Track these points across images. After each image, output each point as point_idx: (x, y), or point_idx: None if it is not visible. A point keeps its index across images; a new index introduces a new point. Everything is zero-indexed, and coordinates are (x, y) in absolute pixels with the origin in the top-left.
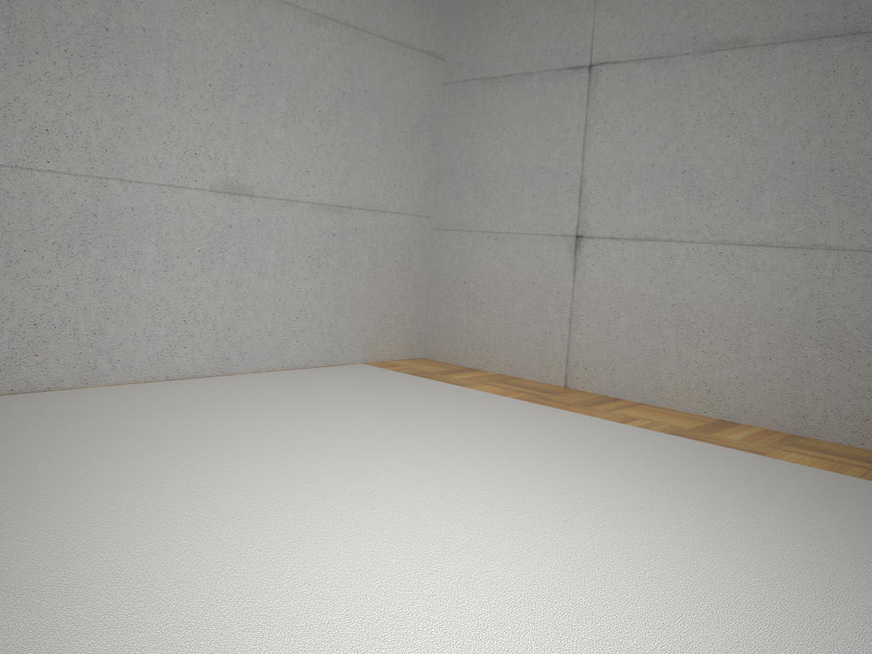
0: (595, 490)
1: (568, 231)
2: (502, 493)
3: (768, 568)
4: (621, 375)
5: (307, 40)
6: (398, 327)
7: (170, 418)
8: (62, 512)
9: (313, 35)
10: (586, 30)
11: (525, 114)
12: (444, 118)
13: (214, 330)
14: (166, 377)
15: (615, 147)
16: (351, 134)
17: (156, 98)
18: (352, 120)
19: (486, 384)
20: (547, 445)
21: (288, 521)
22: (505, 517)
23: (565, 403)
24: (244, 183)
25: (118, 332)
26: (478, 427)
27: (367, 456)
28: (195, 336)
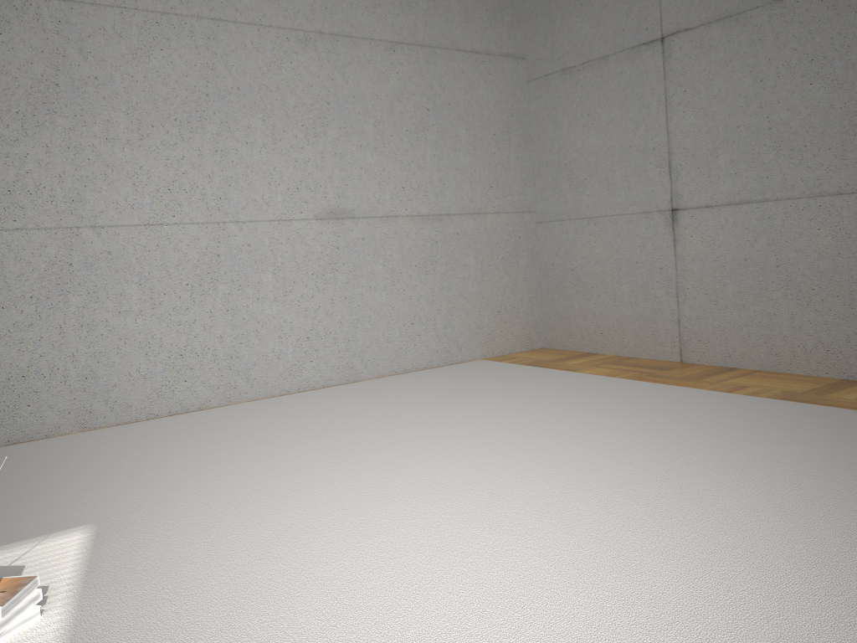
0: (670, 459)
1: (663, 205)
2: (573, 469)
3: (827, 524)
4: (735, 344)
5: (386, 67)
6: (513, 321)
7: (292, 425)
8: (183, 508)
9: (391, 62)
10: (653, 3)
11: (607, 97)
12: (532, 115)
13: (335, 343)
14: (298, 389)
15: (697, 115)
16: (440, 146)
17: (256, 146)
18: (439, 133)
19: (598, 367)
20: (637, 421)
21: (364, 505)
22: (567, 490)
23: (675, 378)
24: (345, 207)
25: (251, 354)
26: (573, 409)
27: (455, 444)
28: (319, 350)
